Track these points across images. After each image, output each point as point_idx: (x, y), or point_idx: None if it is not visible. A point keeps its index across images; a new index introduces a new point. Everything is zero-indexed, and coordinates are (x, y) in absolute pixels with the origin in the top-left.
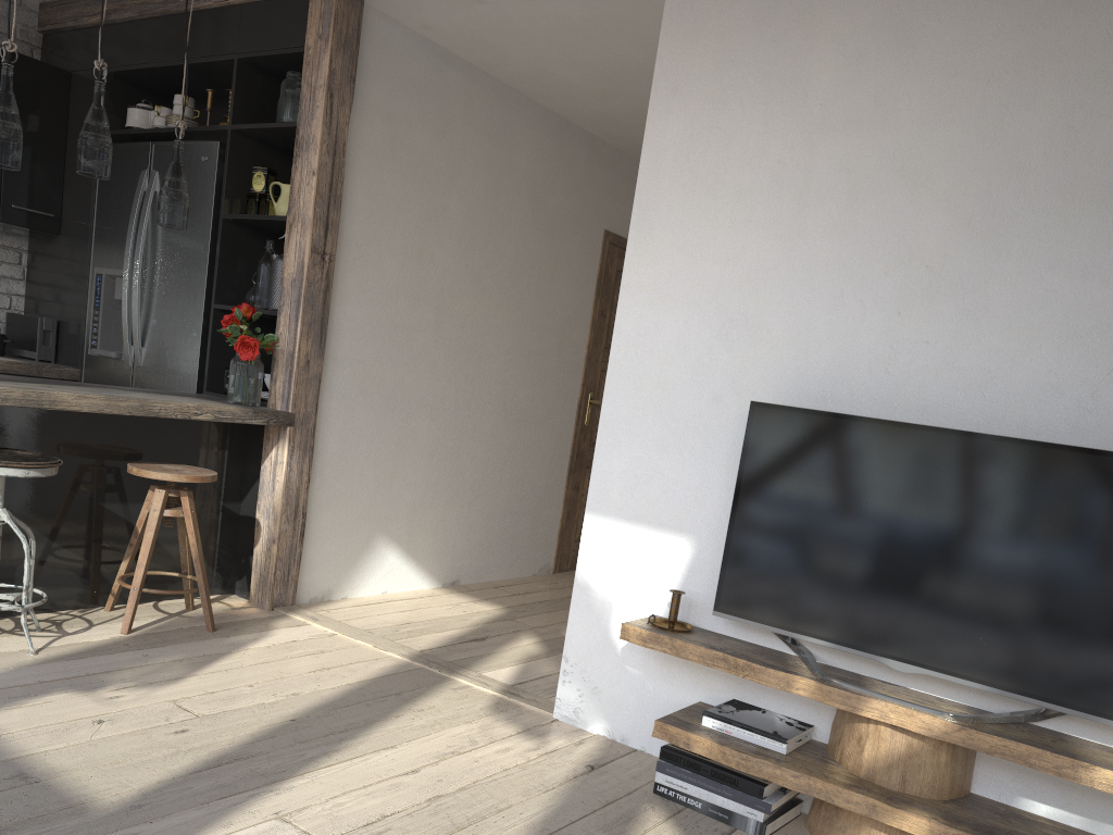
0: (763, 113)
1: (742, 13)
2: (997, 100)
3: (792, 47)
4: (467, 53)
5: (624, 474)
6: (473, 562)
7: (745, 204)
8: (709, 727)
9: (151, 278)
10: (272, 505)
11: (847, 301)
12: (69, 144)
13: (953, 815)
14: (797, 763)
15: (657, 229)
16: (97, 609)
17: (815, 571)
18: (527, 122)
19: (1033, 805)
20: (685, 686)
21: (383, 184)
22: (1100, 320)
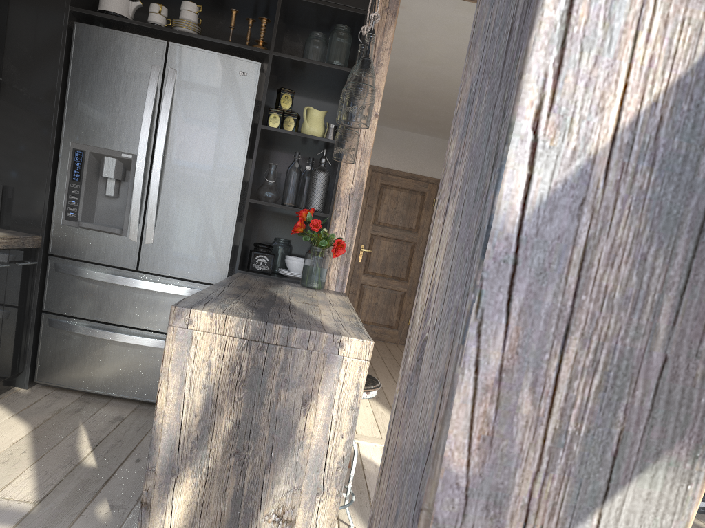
0: None
1: None
2: None
3: None
4: None
5: None
6: None
7: None
8: None
9: (168, 167)
10: None
11: None
12: (12, 5)
13: None
14: None
15: None
16: None
17: None
18: None
19: None
20: None
21: None
22: None
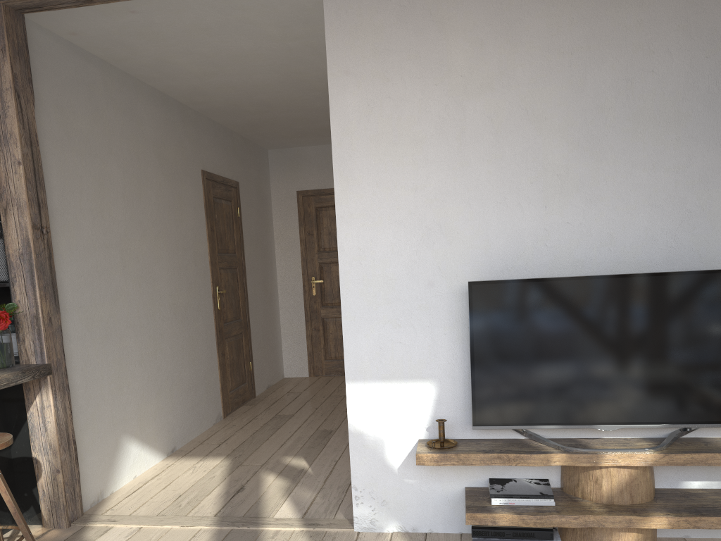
0: (420, 85)
1: (388, 16)
2: (579, 66)
3: (432, 38)
4: (102, 51)
5: (371, 349)
6: (180, 430)
7: (421, 148)
8: (497, 504)
9: None
10: (48, 442)
11: (509, 204)
12: None
13: (670, 508)
14: (567, 509)
15: (356, 173)
16: None
17: (538, 382)
18: (144, 99)
19: (690, 483)
20: (452, 480)
21: (66, 162)
22: (669, 193)
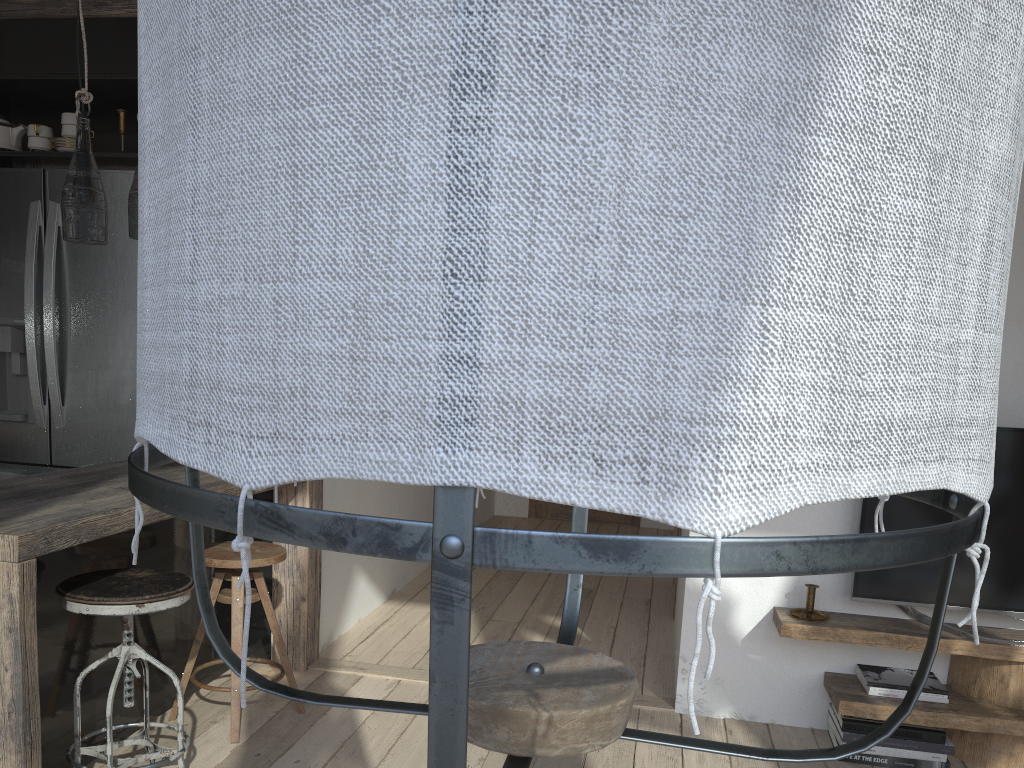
0: None
1: None
2: None
3: None
4: None
5: None
6: (401, 568)
7: None
8: (875, 695)
9: (67, 327)
10: (295, 561)
11: None
12: None
13: None
14: (965, 709)
15: None
16: (159, 720)
17: None
18: None
19: None
20: (808, 661)
21: None
22: None
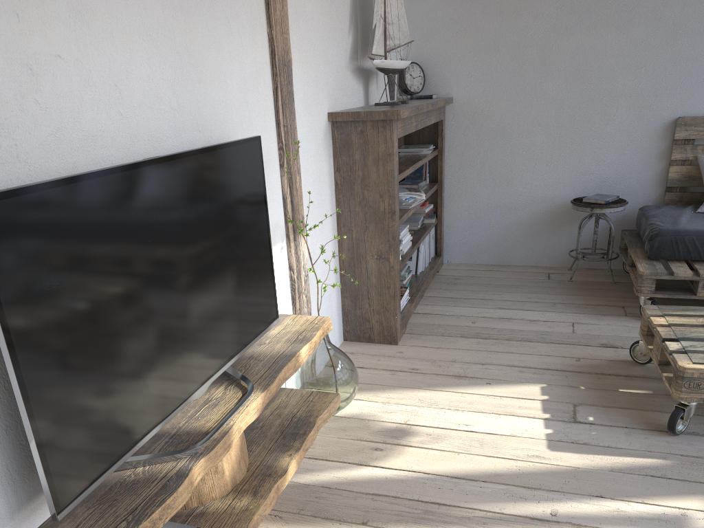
0: None
1: None
2: None
3: None
4: None
5: None
6: None
7: None
8: None
9: None
10: None
11: None
12: None
13: (276, 447)
14: None
15: None
16: None
17: (125, 371)
18: None
19: None
20: None
21: None
22: (159, 21)
